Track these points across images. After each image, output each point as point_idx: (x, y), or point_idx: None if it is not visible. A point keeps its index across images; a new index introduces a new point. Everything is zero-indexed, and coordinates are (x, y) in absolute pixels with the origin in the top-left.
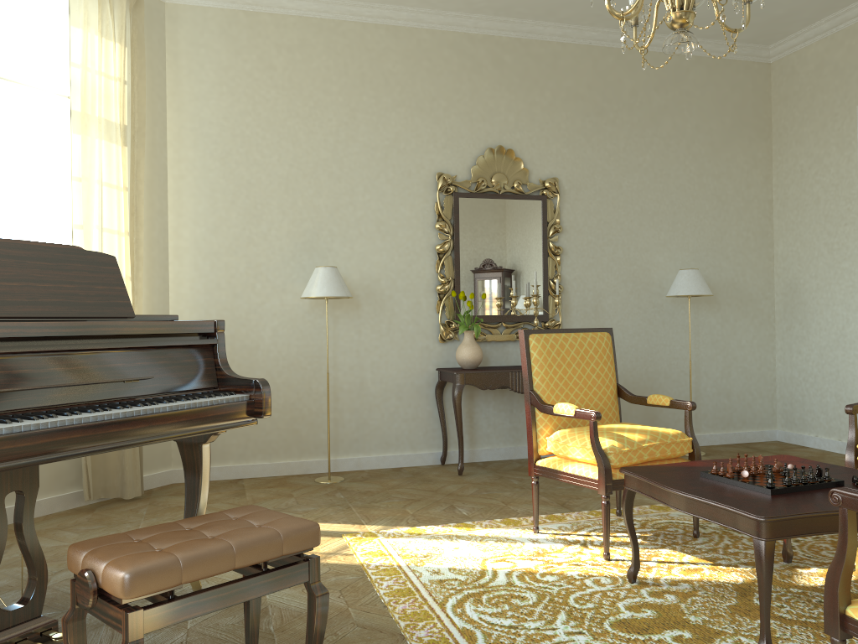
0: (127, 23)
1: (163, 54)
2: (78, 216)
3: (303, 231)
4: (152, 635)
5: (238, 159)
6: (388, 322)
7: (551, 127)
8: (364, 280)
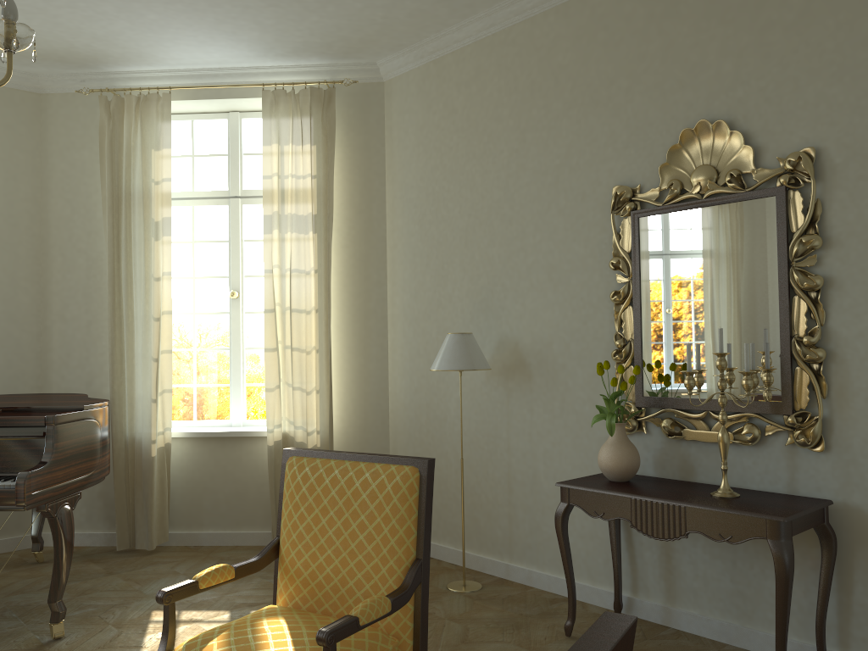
0: (318, 123)
1: (382, 131)
2: (268, 302)
3: (480, 289)
4: None
5: (430, 219)
6: (561, 399)
7: (804, 56)
8: (536, 344)
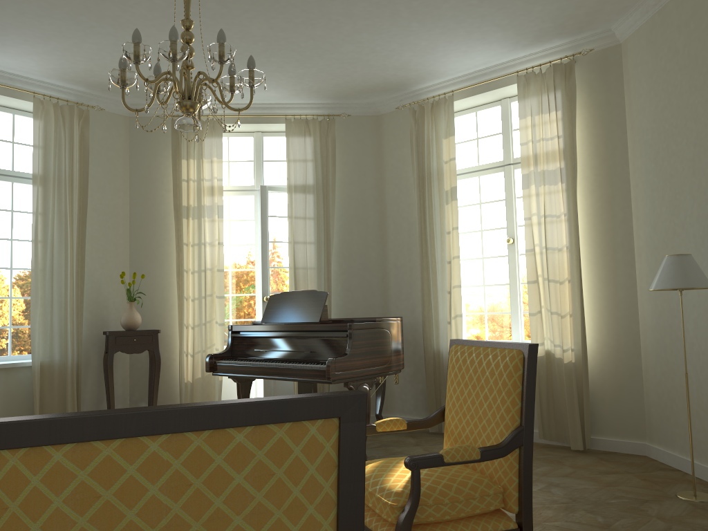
0: (561, 92)
1: (621, 86)
2: (528, 243)
3: (707, 213)
4: None
5: (663, 155)
6: None
7: None
8: None
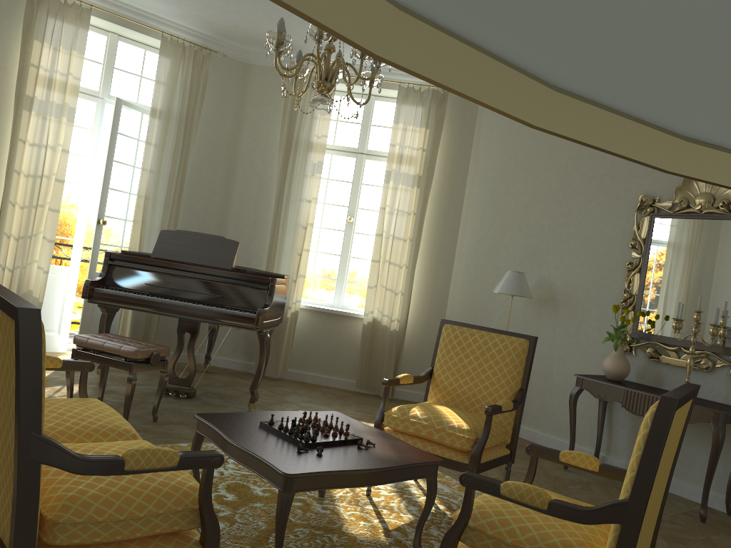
0: (432, 114)
1: (473, 126)
2: (379, 229)
3: (530, 245)
4: (197, 409)
5: (500, 192)
6: (577, 325)
7: None
8: (565, 287)
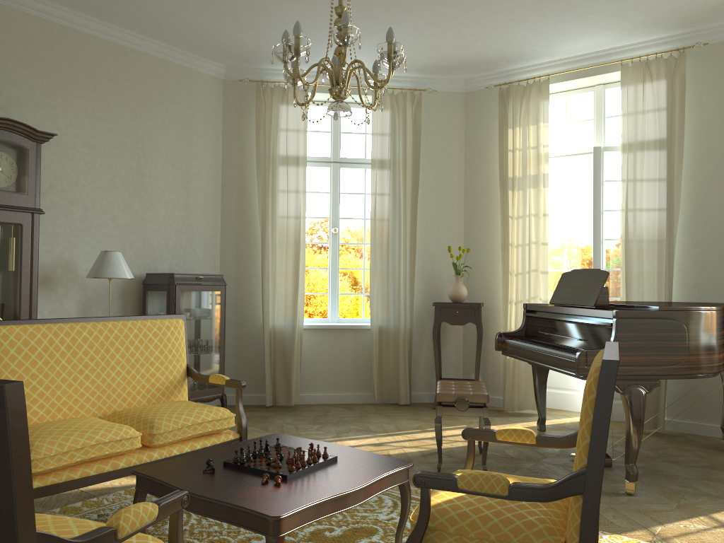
0: None
1: None
2: None
3: None
4: None
5: None
6: None
7: None
8: None
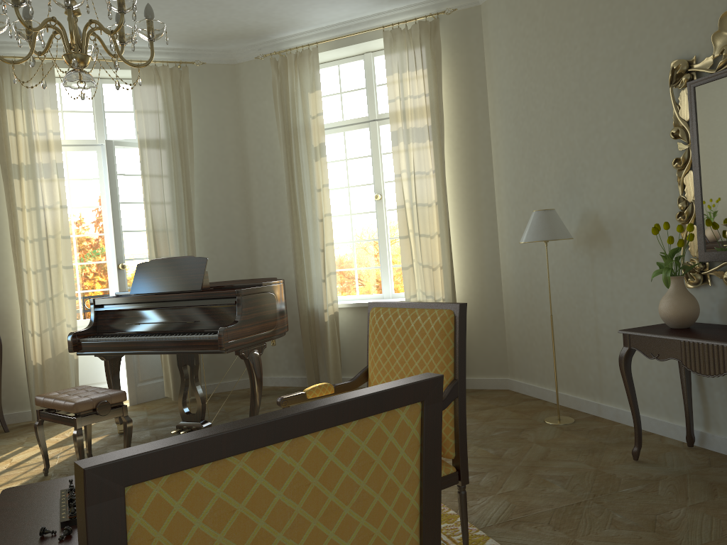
0: (427, 50)
1: (481, 47)
2: (399, 200)
3: (564, 171)
4: None
5: (522, 116)
6: (636, 261)
7: None
8: (612, 214)
